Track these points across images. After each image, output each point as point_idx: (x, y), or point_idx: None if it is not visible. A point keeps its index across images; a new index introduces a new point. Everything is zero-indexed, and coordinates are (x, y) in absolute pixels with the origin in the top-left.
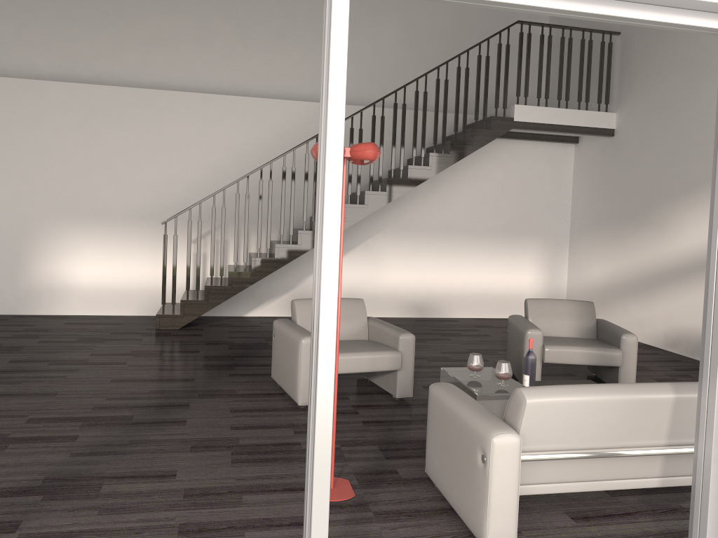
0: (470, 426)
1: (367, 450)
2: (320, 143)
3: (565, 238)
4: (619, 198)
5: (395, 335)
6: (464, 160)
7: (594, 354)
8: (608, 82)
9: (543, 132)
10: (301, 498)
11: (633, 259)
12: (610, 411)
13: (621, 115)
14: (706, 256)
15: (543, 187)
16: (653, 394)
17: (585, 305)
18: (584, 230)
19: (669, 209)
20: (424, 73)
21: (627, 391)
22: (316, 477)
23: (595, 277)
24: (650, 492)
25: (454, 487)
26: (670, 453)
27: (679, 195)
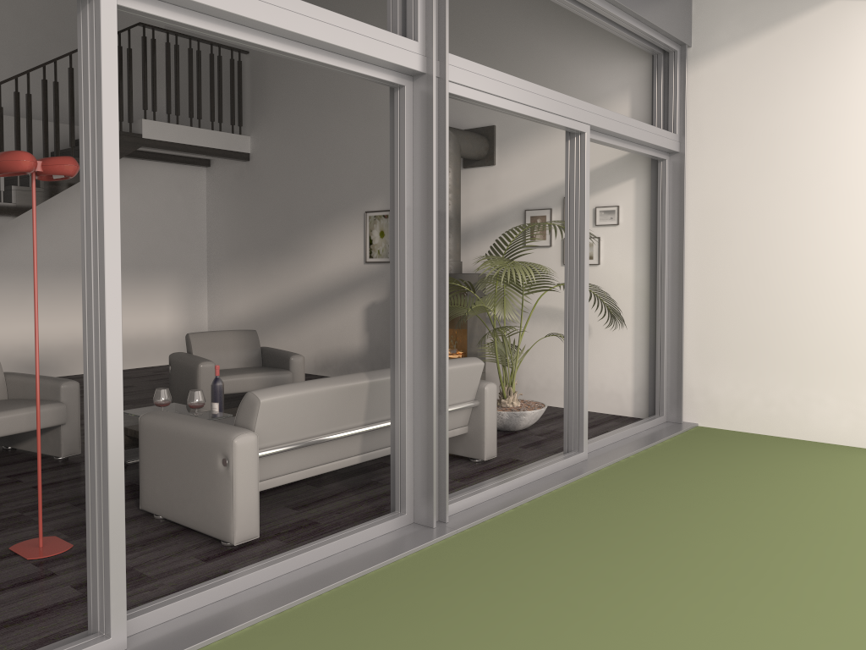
0: (205, 437)
1: (58, 508)
2: (86, 156)
3: (203, 271)
4: (260, 226)
5: (53, 385)
6: (79, 182)
7: (267, 379)
8: (241, 103)
9: (173, 153)
10: (9, 564)
11: (279, 288)
12: (324, 401)
13: (256, 139)
14: (347, 279)
15: (175, 215)
16: (355, 382)
17: (249, 333)
18: (224, 261)
19: (311, 235)
20: (26, 71)
21: (336, 382)
22: (111, 482)
23: (240, 310)
24: (346, 477)
25: (187, 504)
26: (368, 430)
27: (319, 222)
